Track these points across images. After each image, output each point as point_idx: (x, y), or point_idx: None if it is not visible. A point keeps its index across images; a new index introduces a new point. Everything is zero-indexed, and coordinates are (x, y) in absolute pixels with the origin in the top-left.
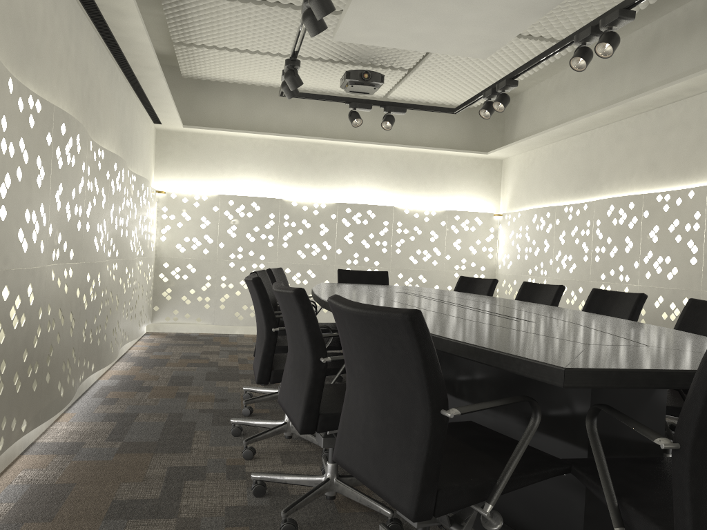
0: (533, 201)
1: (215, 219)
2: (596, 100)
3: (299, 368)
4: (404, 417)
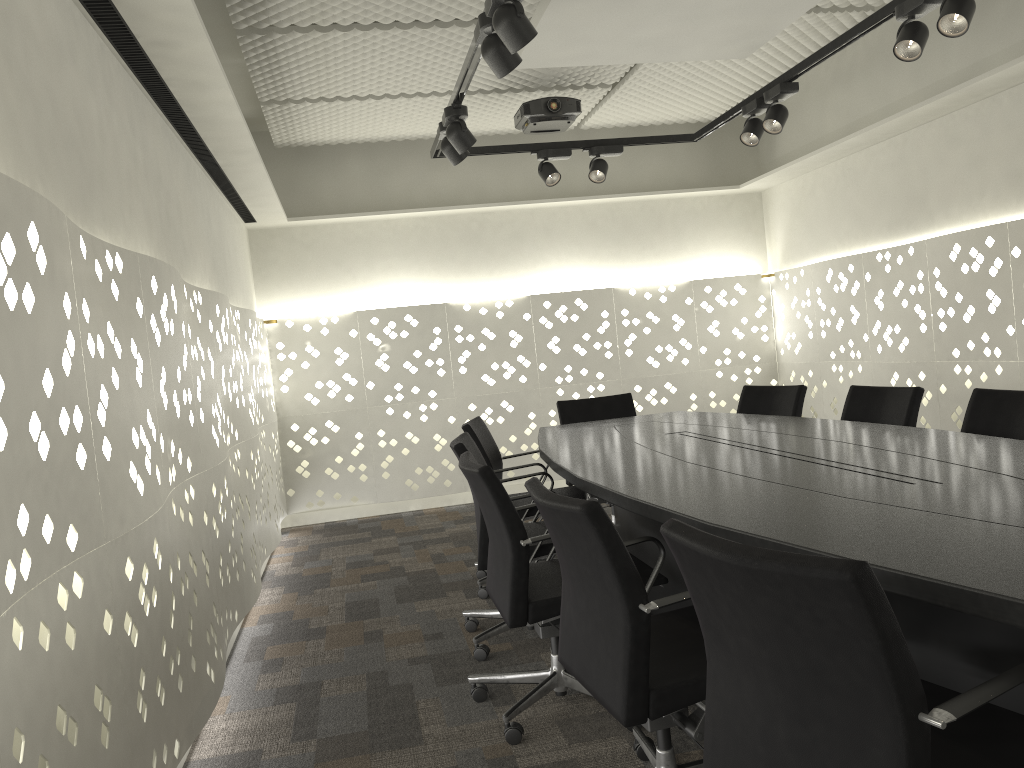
0: (821, 249)
1: (356, 349)
2: (905, 86)
3: (601, 620)
4: (849, 726)
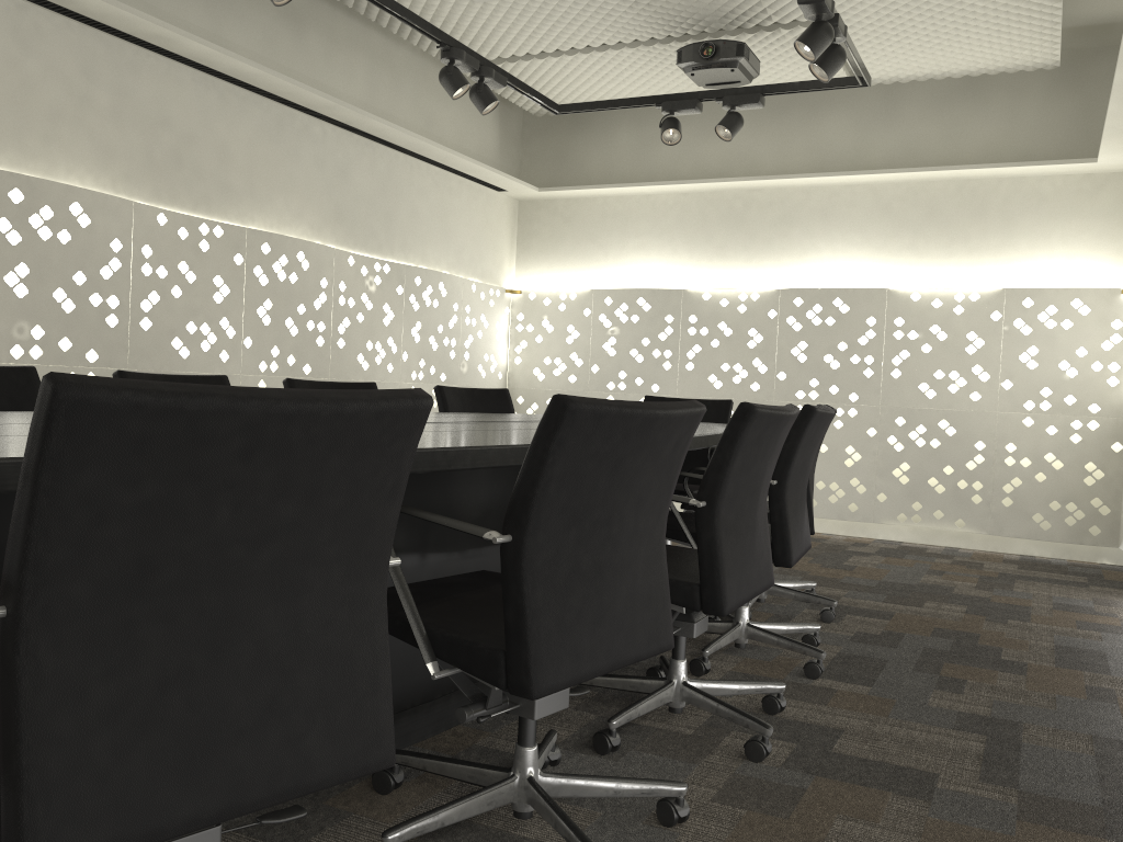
0: None
1: (586, 329)
2: None
3: None
4: None
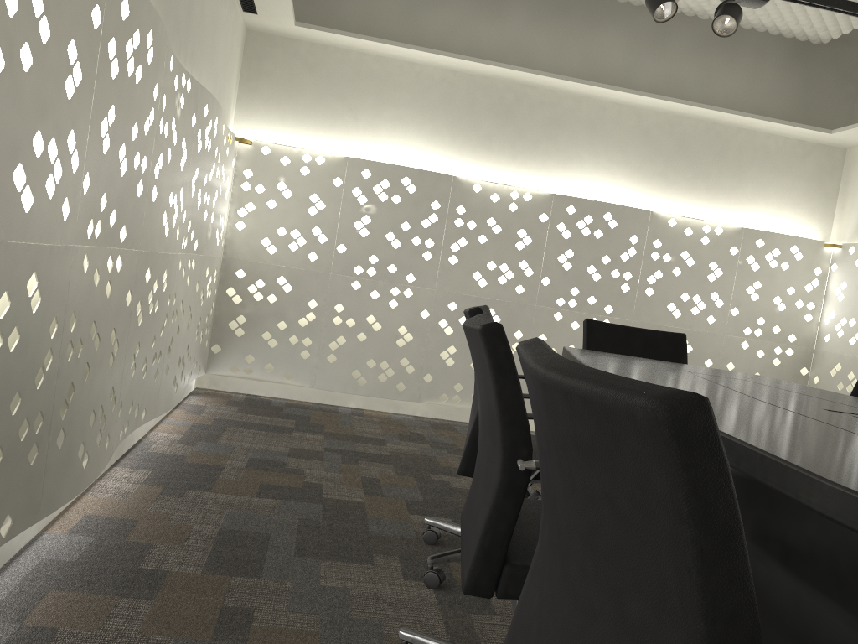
0: None
1: (335, 201)
2: None
3: None
4: None
